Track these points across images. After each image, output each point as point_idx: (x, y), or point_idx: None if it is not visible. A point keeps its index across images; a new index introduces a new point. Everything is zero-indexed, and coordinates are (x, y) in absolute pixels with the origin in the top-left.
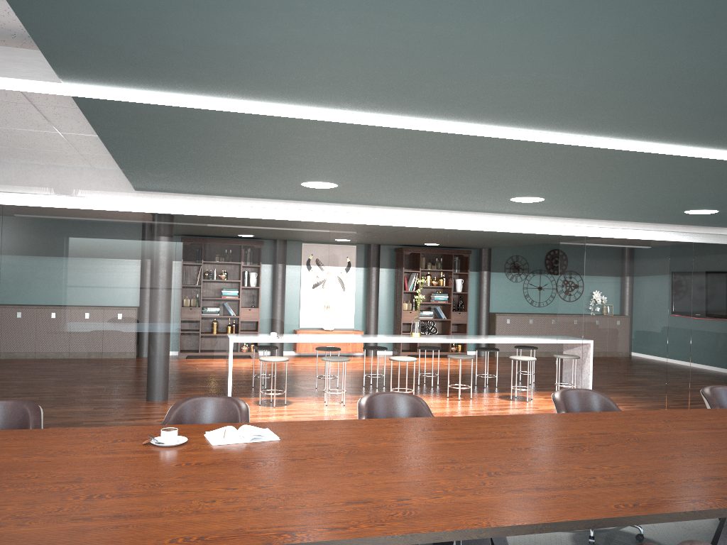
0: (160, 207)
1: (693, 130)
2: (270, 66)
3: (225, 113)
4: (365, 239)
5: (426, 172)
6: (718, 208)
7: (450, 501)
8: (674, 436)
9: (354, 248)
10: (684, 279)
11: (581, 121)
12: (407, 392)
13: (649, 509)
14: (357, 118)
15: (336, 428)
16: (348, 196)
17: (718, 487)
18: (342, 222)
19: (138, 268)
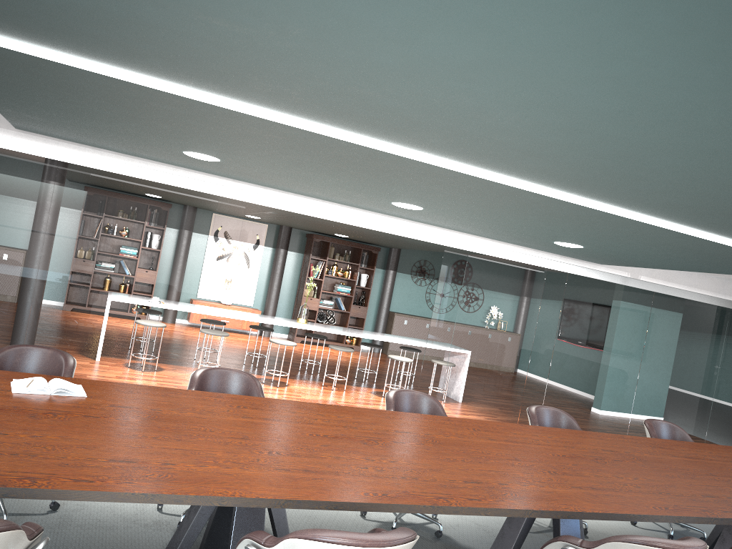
0: (41, 150)
1: (517, 166)
2: (95, 30)
3: (72, 67)
4: (274, 219)
5: (298, 162)
6: (581, 244)
7: (213, 471)
8: (471, 443)
9: (240, 225)
10: (554, 306)
11: (414, 139)
12: (281, 375)
13: (394, 500)
14: (203, 97)
15: (152, 394)
16: (236, 173)
17: (472, 489)
18: (232, 198)
19: (8, 209)
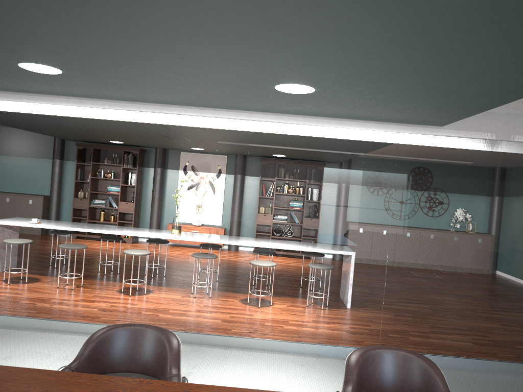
0: None
1: None
2: None
3: None
4: (208, 148)
5: None
6: (285, 78)
7: None
8: None
9: None
10: (382, 188)
11: None
12: (133, 284)
13: None
14: None
15: None
16: None
17: None
18: None
19: None
